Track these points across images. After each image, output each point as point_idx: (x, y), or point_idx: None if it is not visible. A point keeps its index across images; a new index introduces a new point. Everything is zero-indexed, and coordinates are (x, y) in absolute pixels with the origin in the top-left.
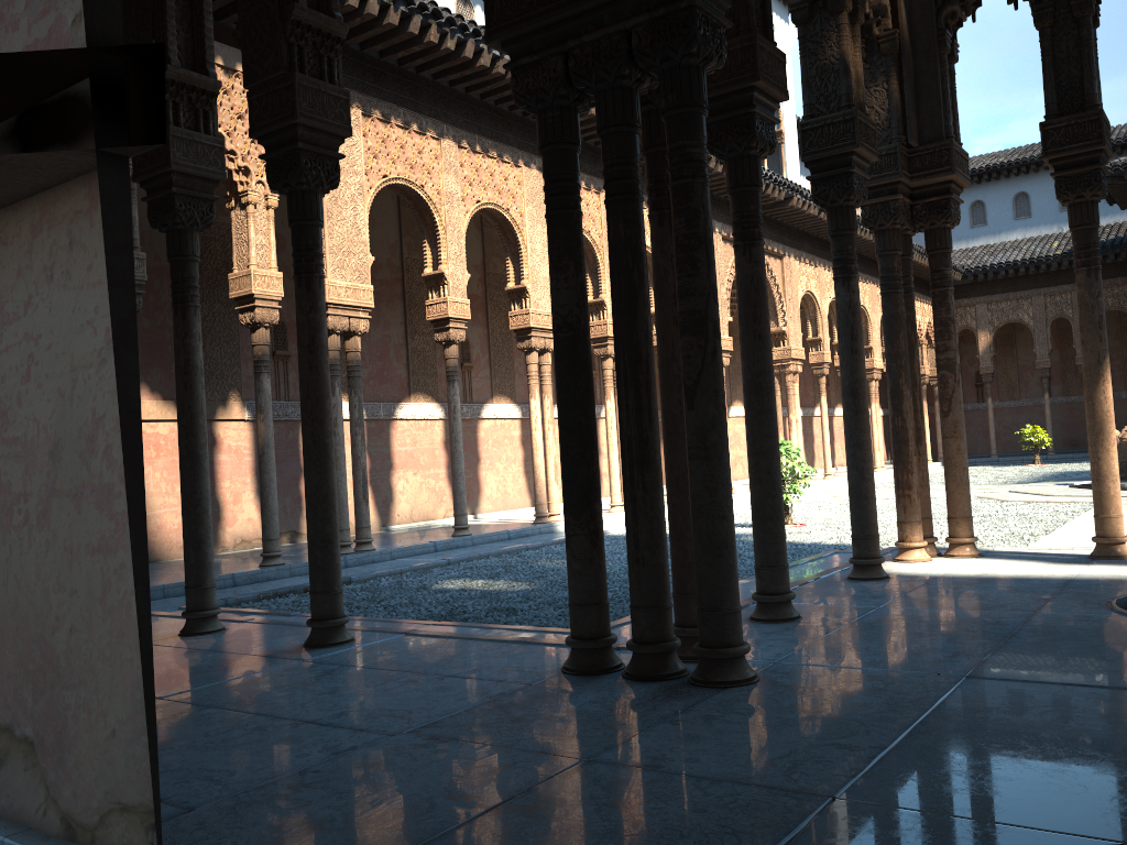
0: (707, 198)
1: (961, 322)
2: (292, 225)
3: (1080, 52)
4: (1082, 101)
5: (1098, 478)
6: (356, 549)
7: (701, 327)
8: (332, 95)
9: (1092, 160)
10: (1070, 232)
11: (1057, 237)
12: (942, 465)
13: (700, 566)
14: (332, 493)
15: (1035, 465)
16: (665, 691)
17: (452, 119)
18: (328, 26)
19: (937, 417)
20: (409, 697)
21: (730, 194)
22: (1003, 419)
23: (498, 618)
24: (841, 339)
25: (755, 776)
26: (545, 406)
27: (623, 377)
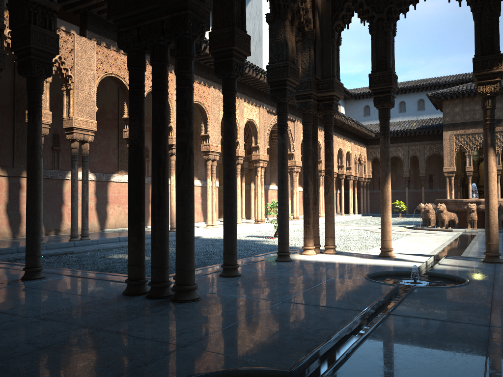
0: (191, 95)
1: (374, 155)
2: (27, 91)
3: (386, 46)
4: (385, 66)
5: (383, 223)
6: (80, 238)
7: (184, 149)
8: (50, 35)
9: (388, 91)
10: (421, 120)
11: (415, 121)
12: (362, 216)
13: (177, 250)
14: (38, 212)
15: (398, 218)
16: (157, 303)
17: None
18: (49, 5)
19: (361, 195)
20: (48, 302)
21: (222, 93)
22: None
23: (125, 271)
24: (278, 158)
25: (161, 337)
26: None
27: (153, 169)
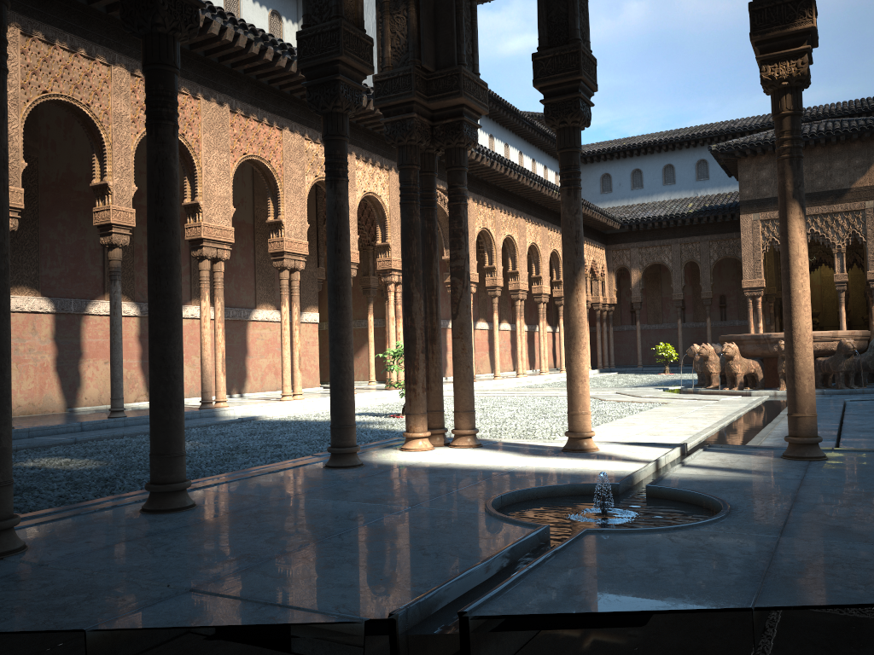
0: None
1: (619, 262)
2: None
3: None
4: (567, 36)
5: (570, 378)
6: None
7: None
8: None
9: (573, 89)
10: (702, 197)
11: (692, 200)
12: (599, 372)
13: None
14: None
15: (664, 374)
16: None
17: (126, 50)
18: None
19: (597, 335)
20: None
21: (144, 73)
22: (650, 338)
23: None
24: (328, 238)
25: None
26: (216, 307)
27: None
